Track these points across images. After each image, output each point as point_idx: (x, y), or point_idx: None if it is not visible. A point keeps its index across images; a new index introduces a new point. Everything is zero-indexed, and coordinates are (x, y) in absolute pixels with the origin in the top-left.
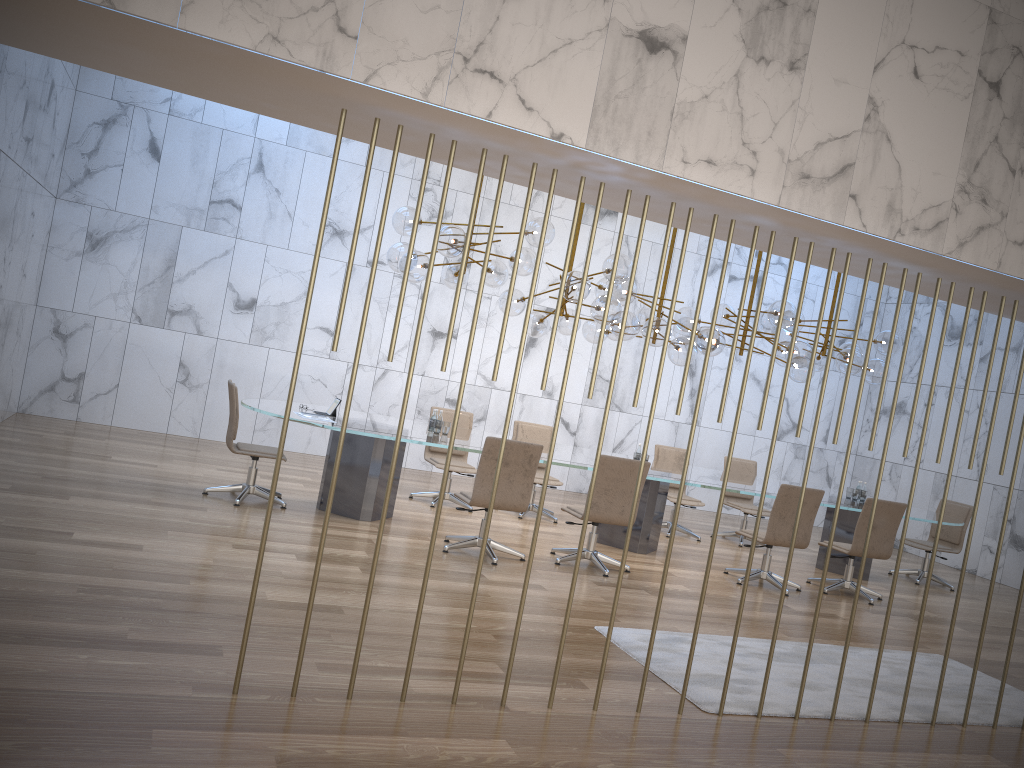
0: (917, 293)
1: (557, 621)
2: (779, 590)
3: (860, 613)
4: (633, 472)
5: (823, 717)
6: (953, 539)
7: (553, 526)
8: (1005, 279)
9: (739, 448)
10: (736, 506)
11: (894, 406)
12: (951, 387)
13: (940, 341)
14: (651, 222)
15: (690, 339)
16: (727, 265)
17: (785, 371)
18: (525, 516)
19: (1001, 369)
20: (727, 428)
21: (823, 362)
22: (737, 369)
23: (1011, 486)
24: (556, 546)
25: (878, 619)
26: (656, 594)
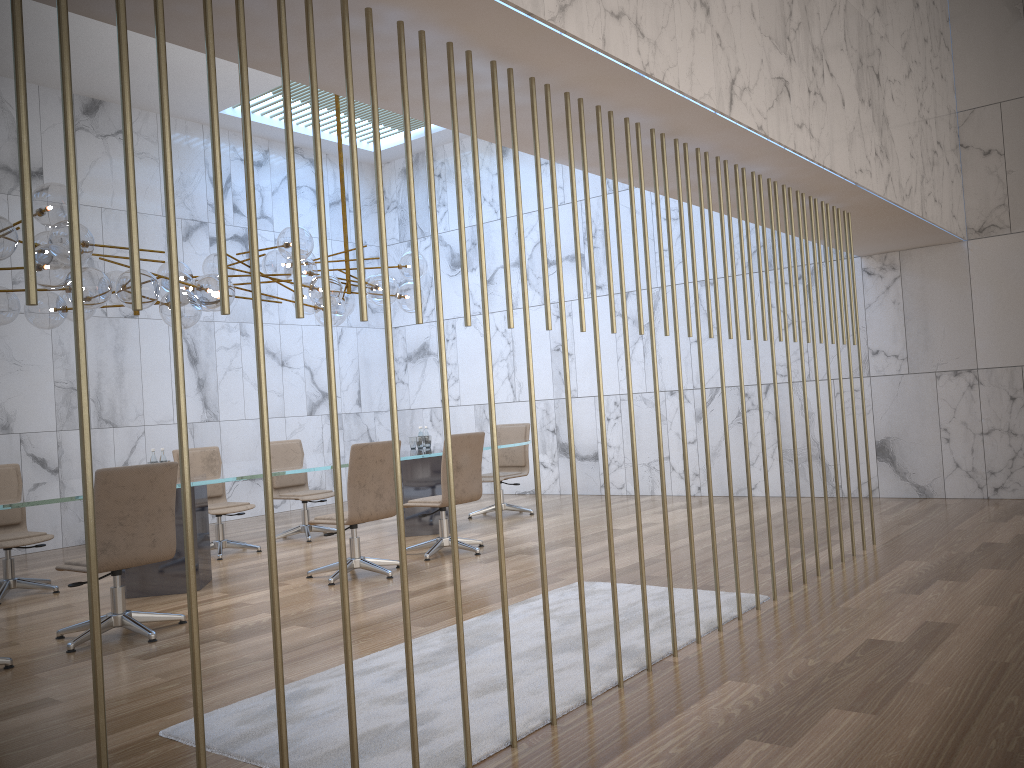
0: (514, 97)
1: (91, 752)
2: (380, 575)
3: (476, 568)
4: (156, 482)
5: (543, 725)
6: (519, 462)
7: (54, 598)
8: (606, 72)
9: (272, 435)
10: (292, 496)
11: (524, 260)
12: (575, 228)
13: (551, 166)
14: (93, 182)
15: (214, 171)
16: (204, 226)
17: (379, 220)
18: (6, 599)
19: (615, 201)
20: (252, 415)
21: (349, 304)
22: (246, 345)
23: (654, 346)
24: (64, 625)
25: (497, 567)
26: (235, 639)
